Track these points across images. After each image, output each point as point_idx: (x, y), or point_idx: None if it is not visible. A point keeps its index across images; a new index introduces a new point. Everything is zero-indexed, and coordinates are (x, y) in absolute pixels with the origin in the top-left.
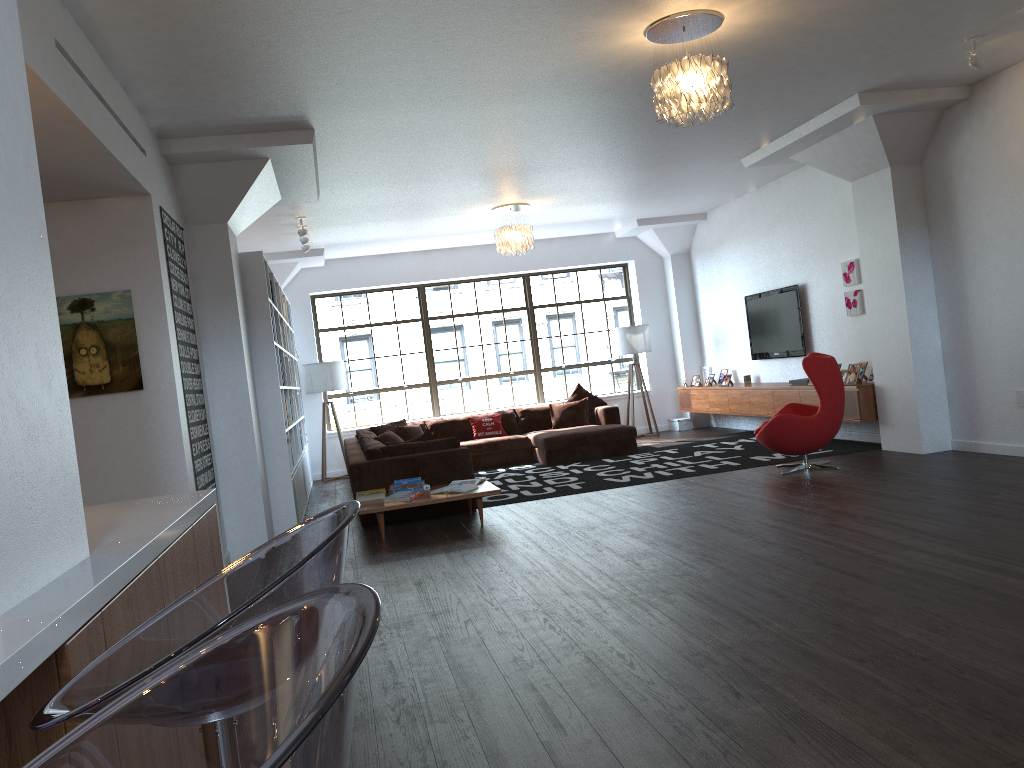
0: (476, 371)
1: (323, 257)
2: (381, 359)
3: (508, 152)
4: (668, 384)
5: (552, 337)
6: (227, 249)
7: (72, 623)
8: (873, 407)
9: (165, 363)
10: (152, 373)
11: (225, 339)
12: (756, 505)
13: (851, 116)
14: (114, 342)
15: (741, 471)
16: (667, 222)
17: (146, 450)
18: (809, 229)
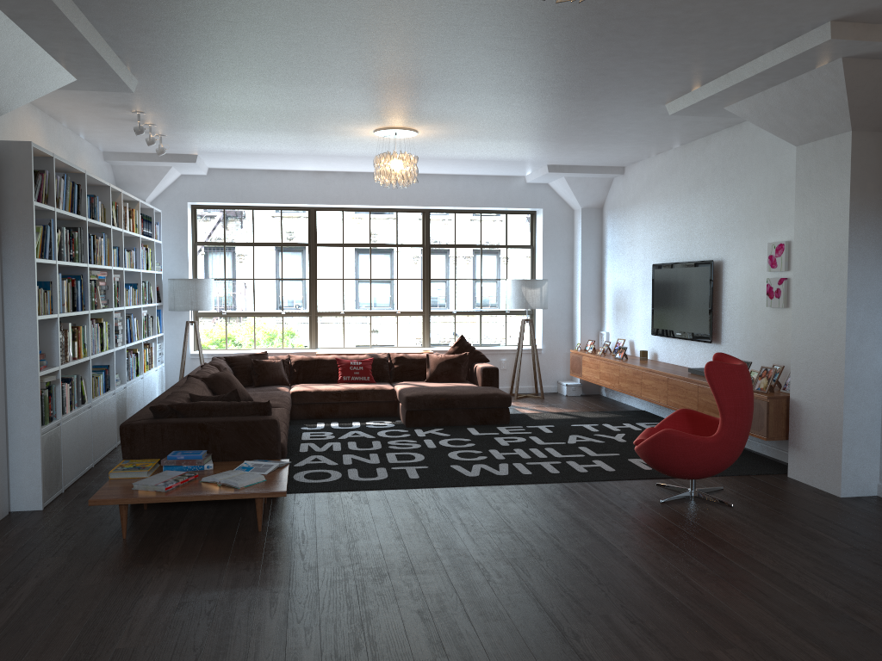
0: (361, 306)
1: (198, 165)
2: (260, 281)
3: (362, 52)
4: (562, 344)
5: (446, 280)
6: None
7: None
8: (784, 424)
9: None
10: None
11: None
12: (613, 571)
13: (814, 55)
14: None
15: (612, 485)
16: (581, 172)
17: None
18: (735, 198)
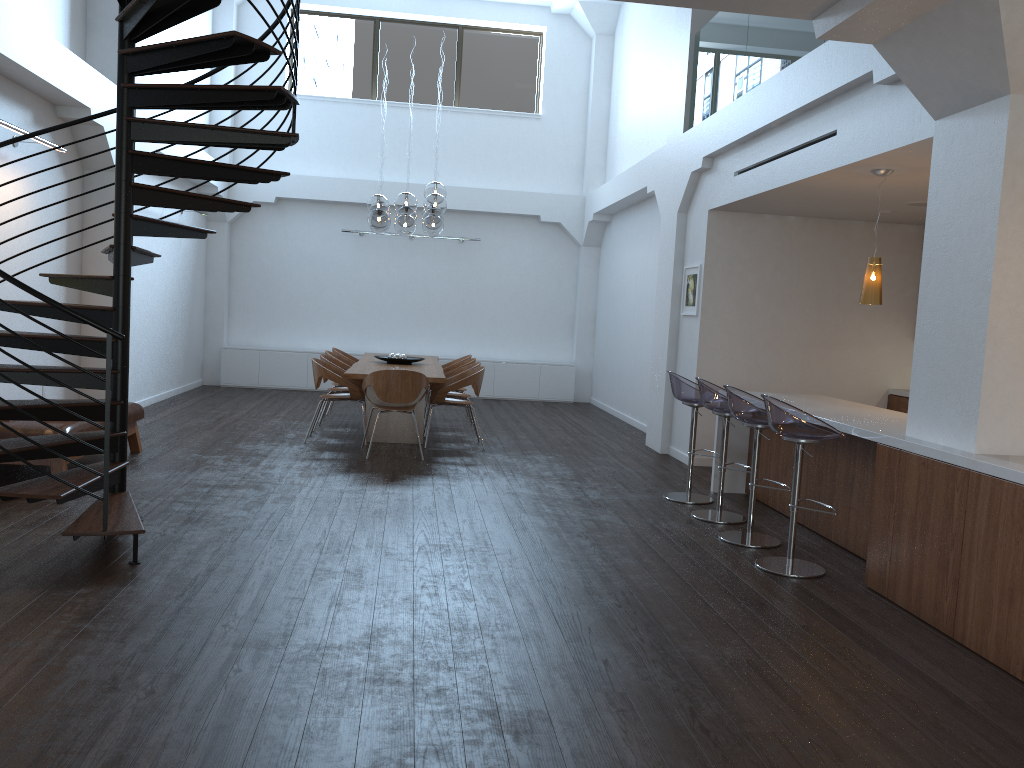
0: None
1: None
2: None
3: None
4: None
5: None
6: None
7: (881, 439)
8: None
9: None
10: None
11: None
12: None
13: None
14: None
15: None
16: None
17: None
18: None
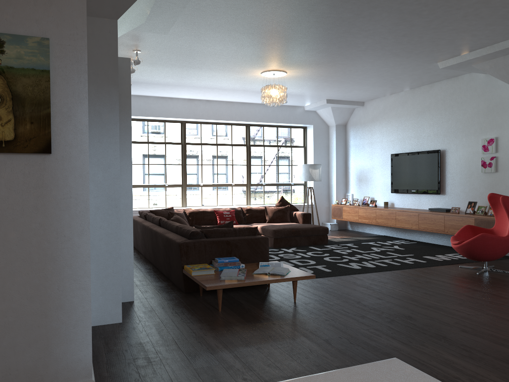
0: (212, 181)
1: None
2: (152, 166)
3: (329, 17)
4: (324, 201)
5: (259, 165)
6: (115, 43)
7: None
8: None
9: (79, 128)
10: (63, 137)
11: (103, 123)
12: None
13: None
14: (23, 94)
15: (438, 268)
16: (342, 104)
17: (46, 223)
18: (454, 116)
